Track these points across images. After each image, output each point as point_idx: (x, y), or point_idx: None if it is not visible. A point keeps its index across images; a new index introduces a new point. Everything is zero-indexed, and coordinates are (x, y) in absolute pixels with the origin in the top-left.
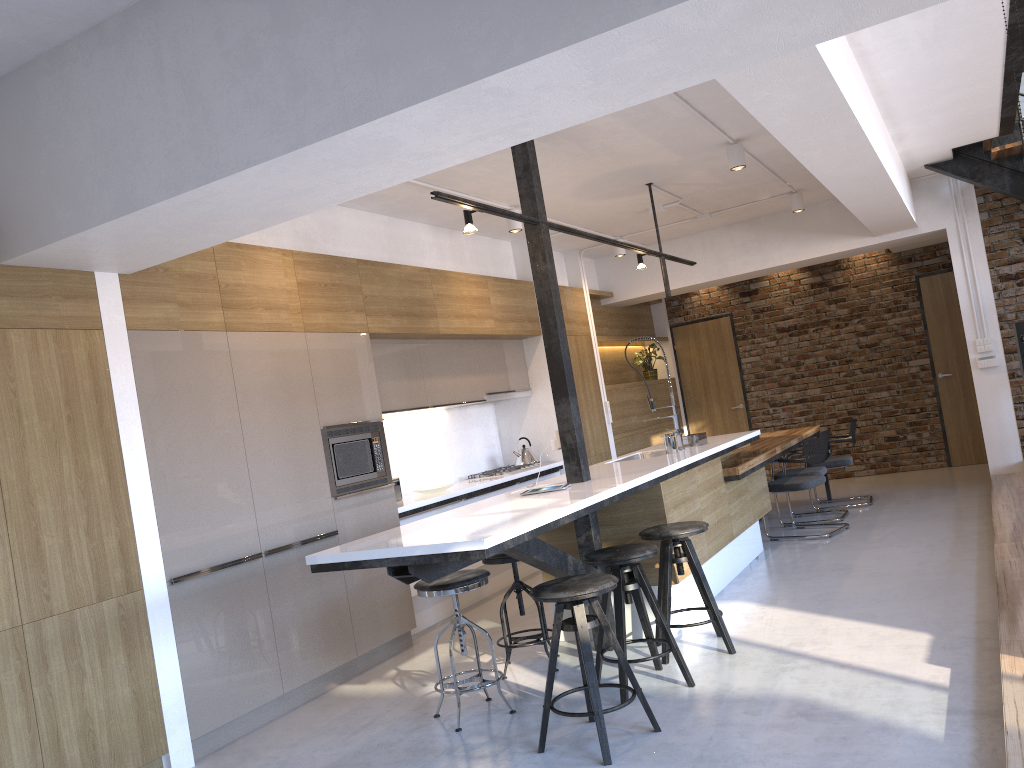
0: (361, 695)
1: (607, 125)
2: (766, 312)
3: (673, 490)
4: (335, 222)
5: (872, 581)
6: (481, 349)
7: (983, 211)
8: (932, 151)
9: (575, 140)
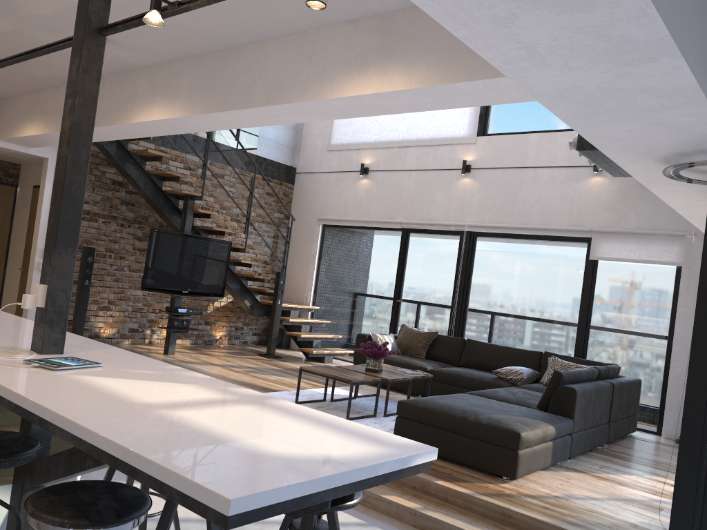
0: None
1: None
2: None
3: None
4: None
5: None
6: None
7: None
8: None
9: None
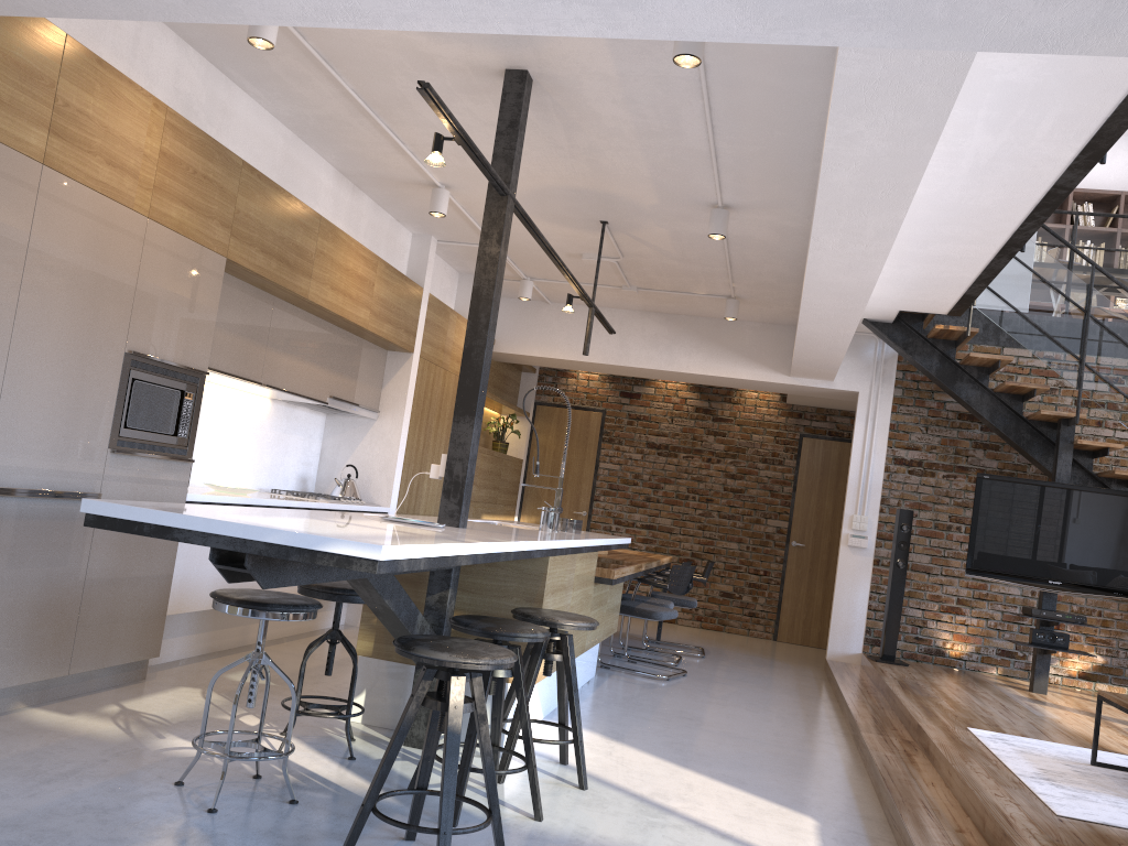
0: (62, 729)
1: (613, 120)
2: (642, 421)
3: (556, 571)
4: (229, 105)
5: (729, 741)
6: (342, 341)
7: (899, 387)
8: (882, 305)
9: (567, 124)
